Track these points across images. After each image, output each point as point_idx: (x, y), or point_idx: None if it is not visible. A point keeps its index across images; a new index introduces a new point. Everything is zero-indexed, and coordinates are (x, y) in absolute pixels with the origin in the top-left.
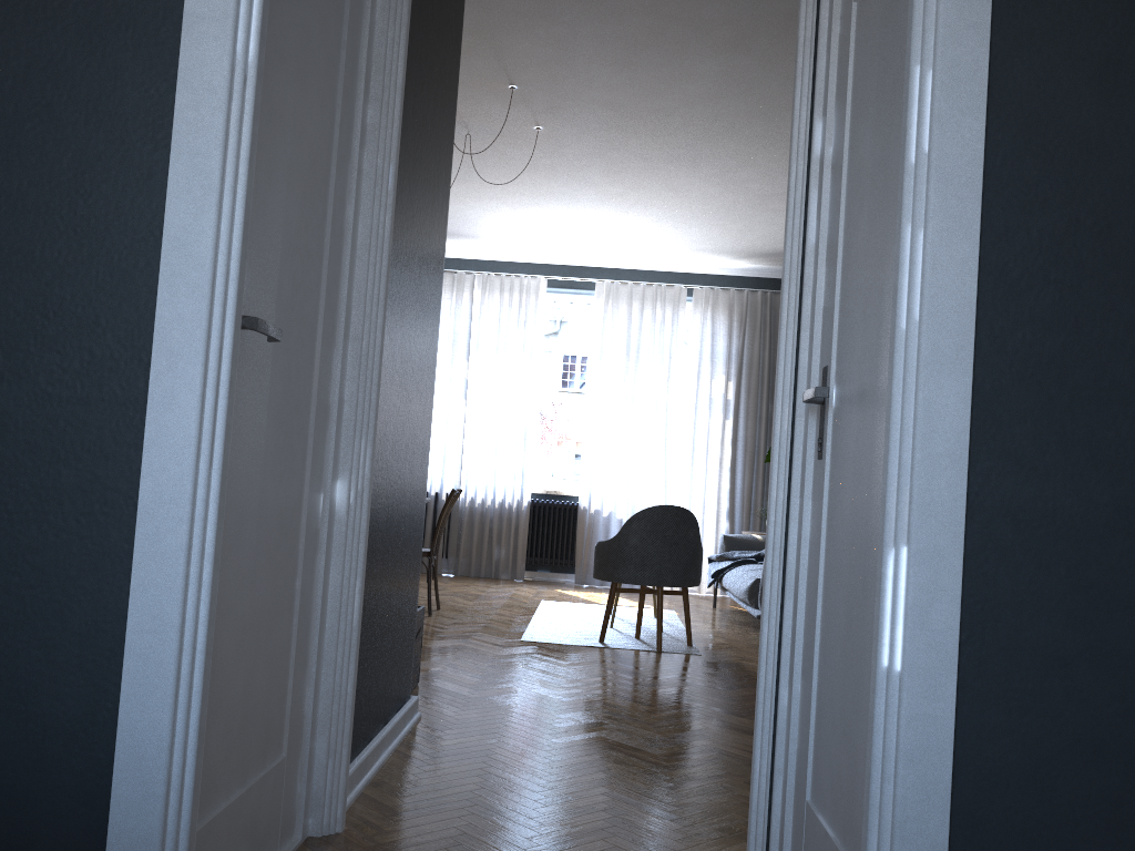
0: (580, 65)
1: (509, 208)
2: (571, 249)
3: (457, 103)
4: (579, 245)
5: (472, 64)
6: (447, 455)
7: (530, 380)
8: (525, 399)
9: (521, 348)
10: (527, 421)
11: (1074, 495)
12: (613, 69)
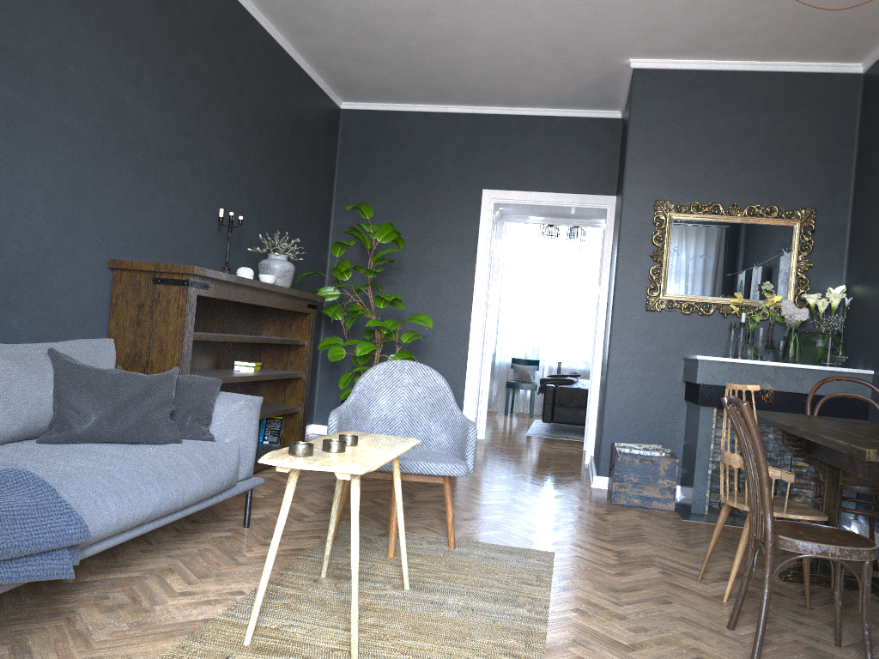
0: None
1: None
2: None
3: None
4: None
5: None
6: None
7: None
8: None
9: None
10: None
11: None
12: None
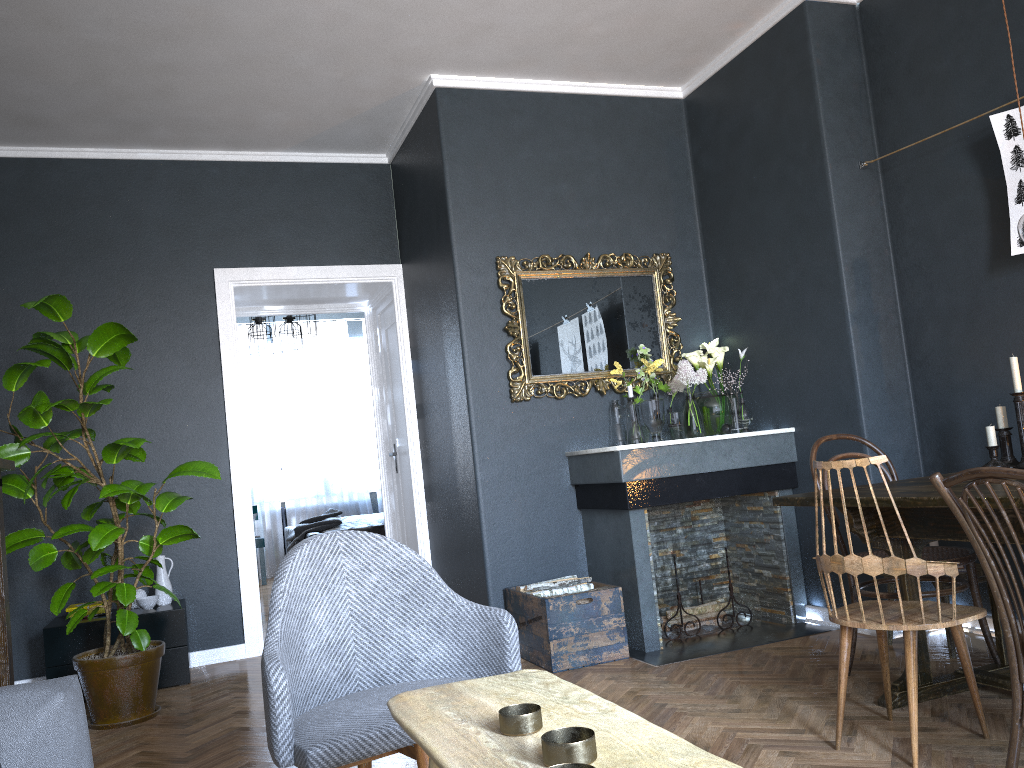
0: None
1: None
2: None
3: None
4: None
5: None
6: None
7: None
8: None
9: None
10: None
11: None
12: None
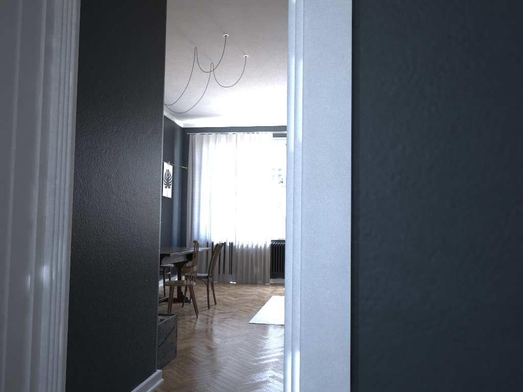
0: (256, 19)
1: (245, 99)
2: (282, 117)
3: (201, 47)
4: (285, 115)
5: (201, 25)
6: (228, 223)
7: (266, 184)
8: (265, 193)
9: (261, 168)
10: (266, 204)
11: (461, 297)
12: (273, 19)
